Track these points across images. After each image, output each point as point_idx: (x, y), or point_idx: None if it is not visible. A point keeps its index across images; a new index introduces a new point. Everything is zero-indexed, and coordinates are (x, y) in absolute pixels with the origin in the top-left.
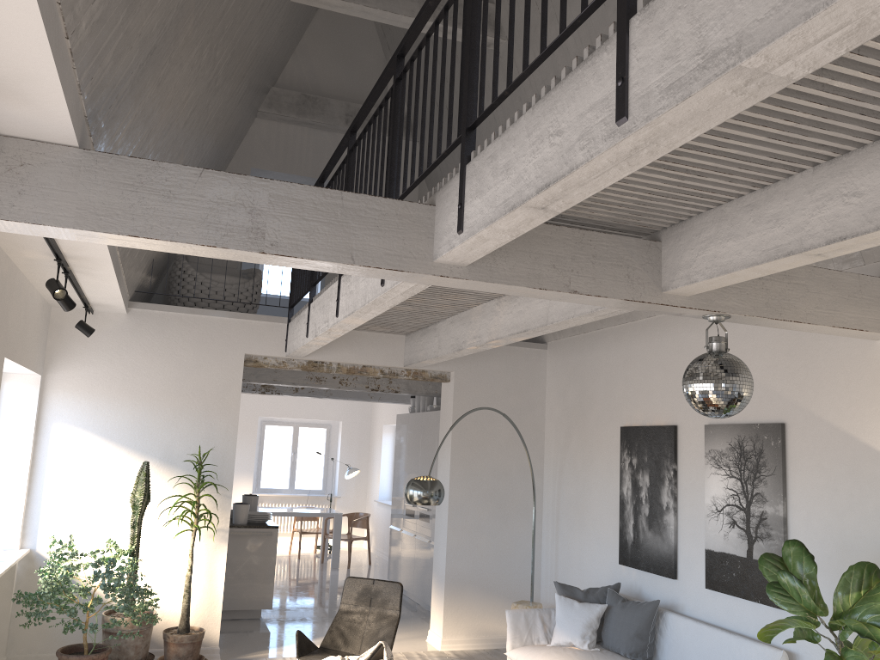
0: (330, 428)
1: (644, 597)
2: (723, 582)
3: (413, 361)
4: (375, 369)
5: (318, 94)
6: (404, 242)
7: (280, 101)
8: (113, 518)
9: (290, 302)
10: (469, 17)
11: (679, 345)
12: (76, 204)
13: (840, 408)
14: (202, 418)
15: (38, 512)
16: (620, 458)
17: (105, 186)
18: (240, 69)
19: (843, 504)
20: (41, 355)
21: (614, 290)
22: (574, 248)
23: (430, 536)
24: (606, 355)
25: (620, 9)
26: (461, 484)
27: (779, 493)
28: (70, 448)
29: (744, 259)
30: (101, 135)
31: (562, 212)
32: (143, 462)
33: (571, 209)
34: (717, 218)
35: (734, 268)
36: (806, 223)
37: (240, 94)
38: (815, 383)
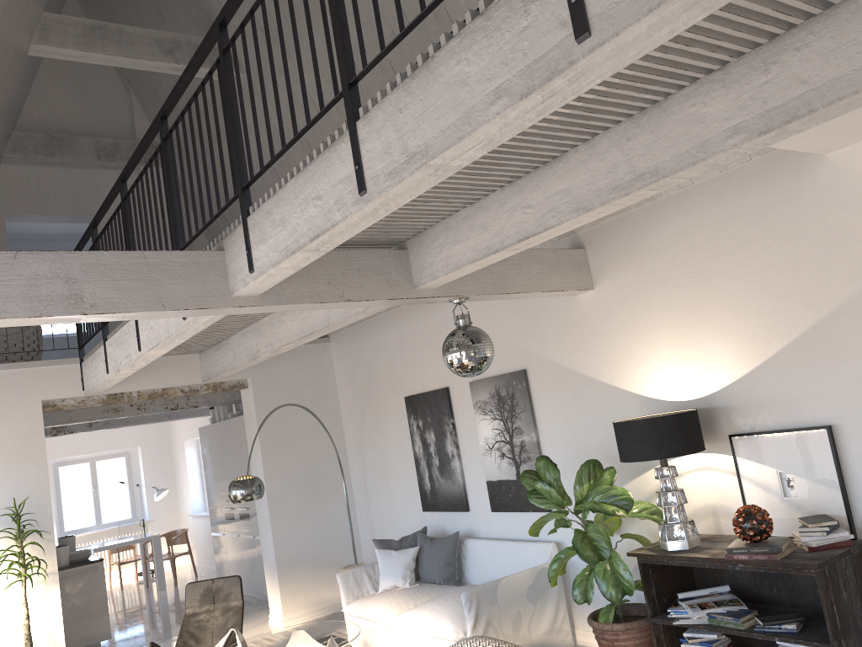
0: (129, 455)
1: (448, 533)
2: (503, 503)
3: (212, 375)
4: (175, 390)
5: (63, 133)
6: (204, 285)
7: (25, 145)
8: None
9: (80, 343)
10: (227, 97)
11: (439, 321)
12: None
13: (561, 350)
14: (9, 471)
15: None
16: (408, 423)
17: None
18: None
19: (574, 422)
20: None
21: (379, 293)
22: (342, 266)
23: (253, 532)
24: (382, 338)
25: (348, 114)
26: (276, 477)
27: (531, 424)
28: None
29: (468, 258)
30: None
31: None
32: None
33: None
34: (444, 228)
35: (462, 265)
36: (503, 229)
37: None
38: (542, 334)
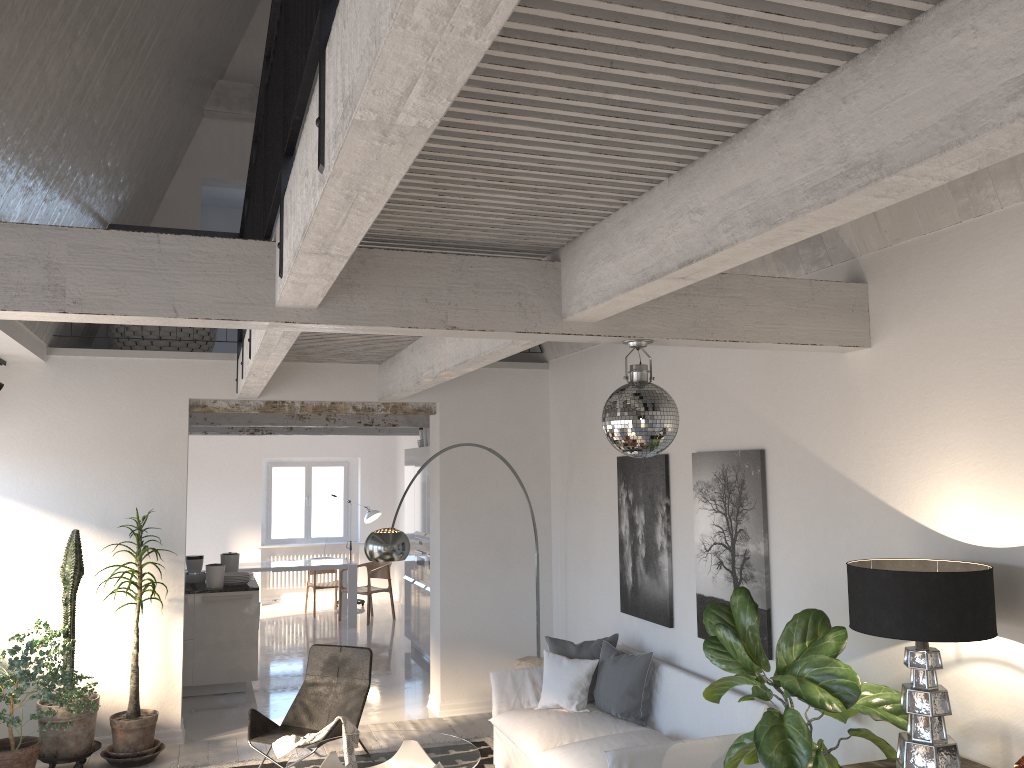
0: (348, 466)
1: (646, 648)
2: None
3: (385, 394)
4: (346, 406)
5: None
6: (238, 287)
7: (229, 97)
8: (47, 595)
9: (239, 336)
10: (283, 23)
11: (668, 362)
12: None
13: (813, 431)
14: (143, 476)
15: None
16: (617, 492)
17: None
18: (137, 72)
19: (818, 540)
20: None
21: (503, 322)
22: (451, 277)
23: None
24: (602, 374)
25: (320, 36)
26: (454, 529)
27: (760, 529)
28: None
29: (620, 284)
30: None
31: (435, 237)
32: (72, 531)
33: (441, 233)
34: (600, 235)
35: (613, 294)
36: (664, 243)
37: (153, 98)
38: (791, 403)
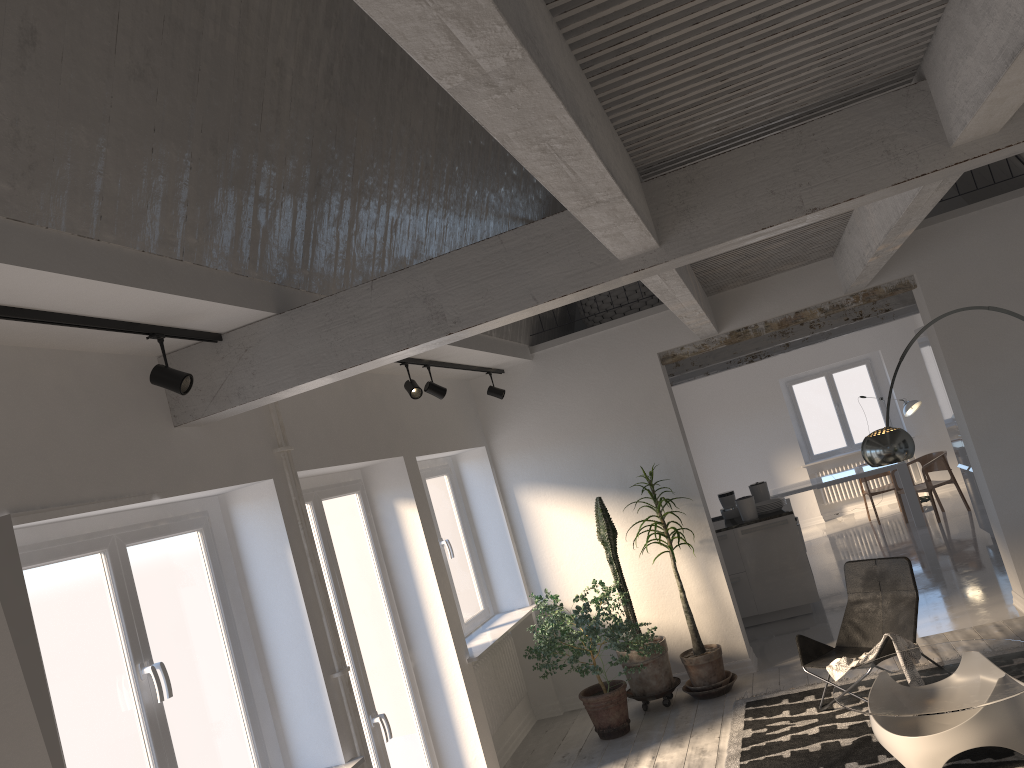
0: (870, 362)
1: None
2: None
3: (846, 286)
4: (811, 311)
5: None
6: (581, 255)
7: None
8: (597, 556)
9: None
10: None
11: None
12: (292, 364)
13: None
14: (641, 435)
15: (533, 568)
16: None
17: (306, 337)
18: None
19: None
20: (475, 429)
21: (872, 181)
22: (793, 156)
23: None
24: None
25: None
26: (980, 407)
27: None
28: (535, 502)
29: (986, 79)
30: (314, 279)
31: (760, 120)
32: (596, 499)
33: (763, 114)
34: (948, 29)
35: (983, 94)
36: (1009, 6)
37: None
38: None
